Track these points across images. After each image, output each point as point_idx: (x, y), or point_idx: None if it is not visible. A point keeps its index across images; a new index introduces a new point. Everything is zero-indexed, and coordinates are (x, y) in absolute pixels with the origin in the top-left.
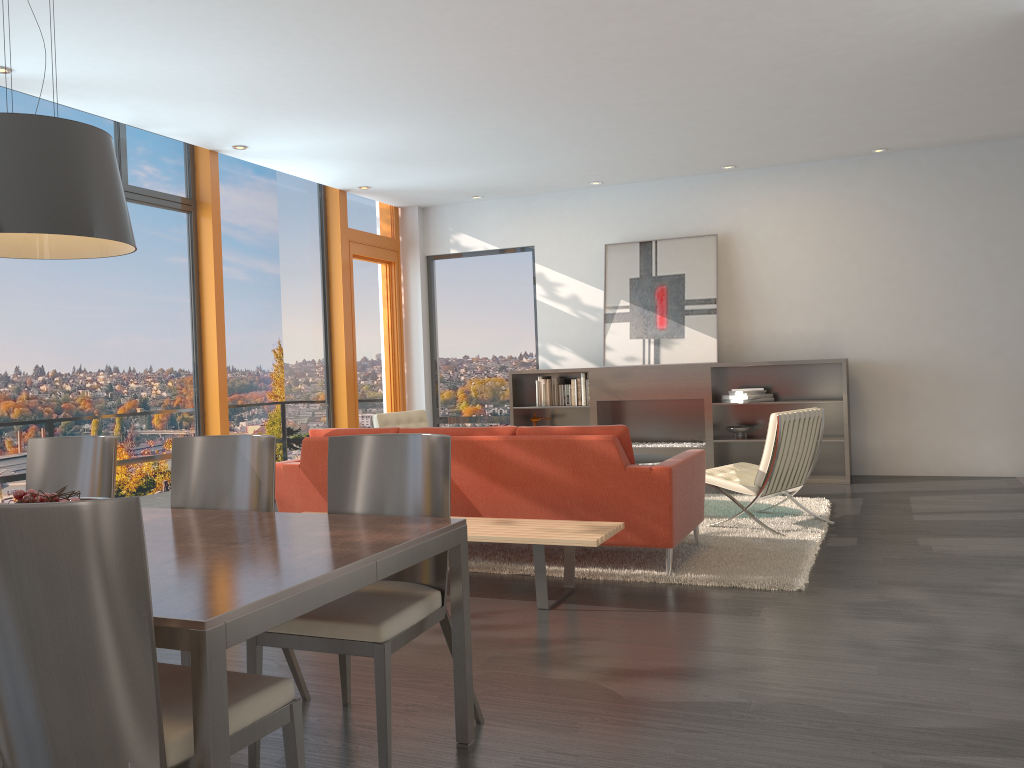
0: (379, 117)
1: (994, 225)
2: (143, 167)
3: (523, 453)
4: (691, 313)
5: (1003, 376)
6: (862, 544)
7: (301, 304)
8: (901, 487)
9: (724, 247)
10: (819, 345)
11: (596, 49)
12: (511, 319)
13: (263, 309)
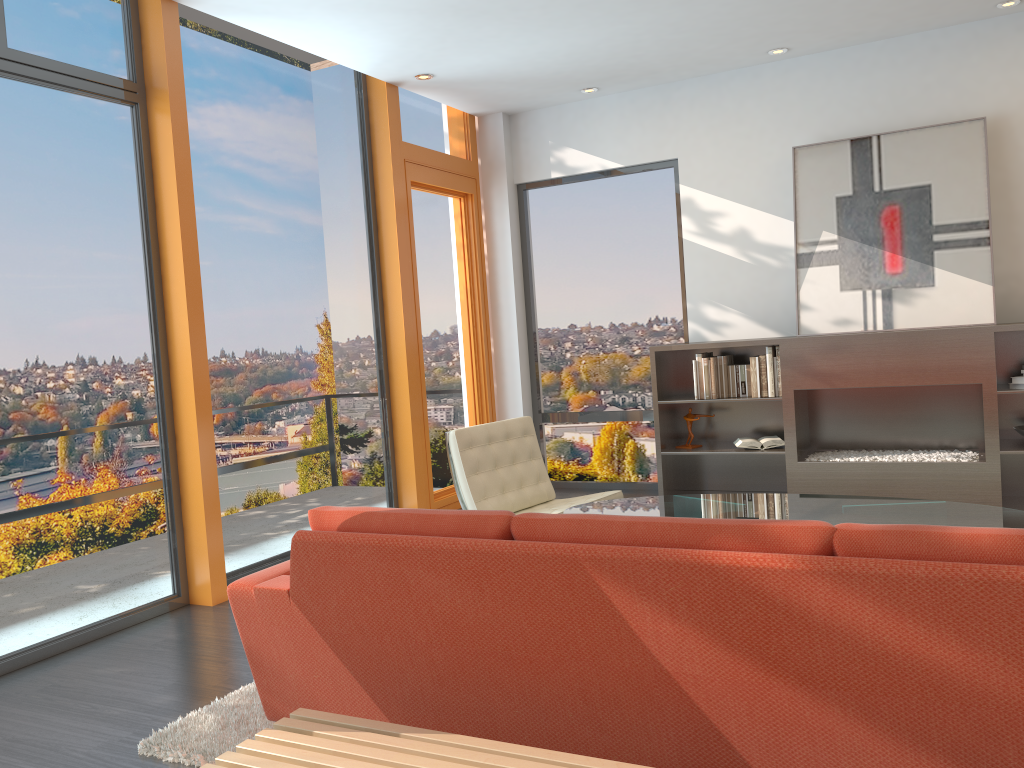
0: None
1: None
2: (39, 20)
3: (869, 608)
4: (945, 246)
5: None
6: None
7: (335, 256)
8: None
9: (994, 139)
10: None
11: None
12: (644, 270)
13: (273, 265)
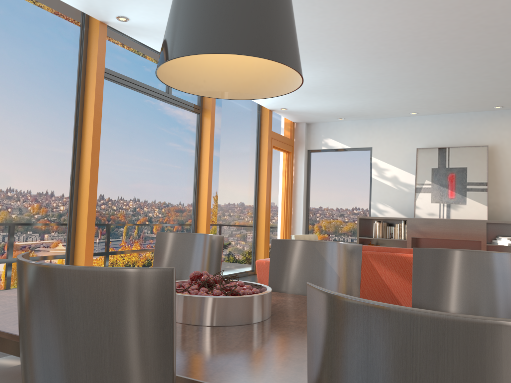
0: (318, 62)
1: None
2: None
3: None
4: (470, 190)
5: None
6: None
7: (245, 170)
8: None
9: (491, 153)
10: None
11: (479, 18)
12: (355, 187)
13: (228, 171)
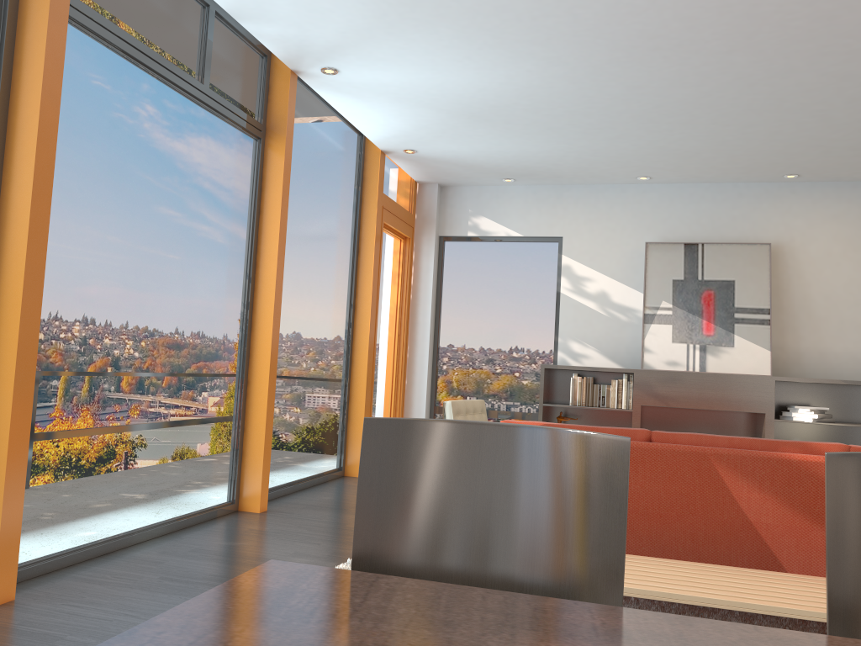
0: (530, 48)
1: None
2: (223, 72)
3: None
4: (741, 322)
5: None
6: None
7: (335, 268)
8: None
9: (773, 258)
10: None
11: None
12: (528, 310)
13: (306, 267)
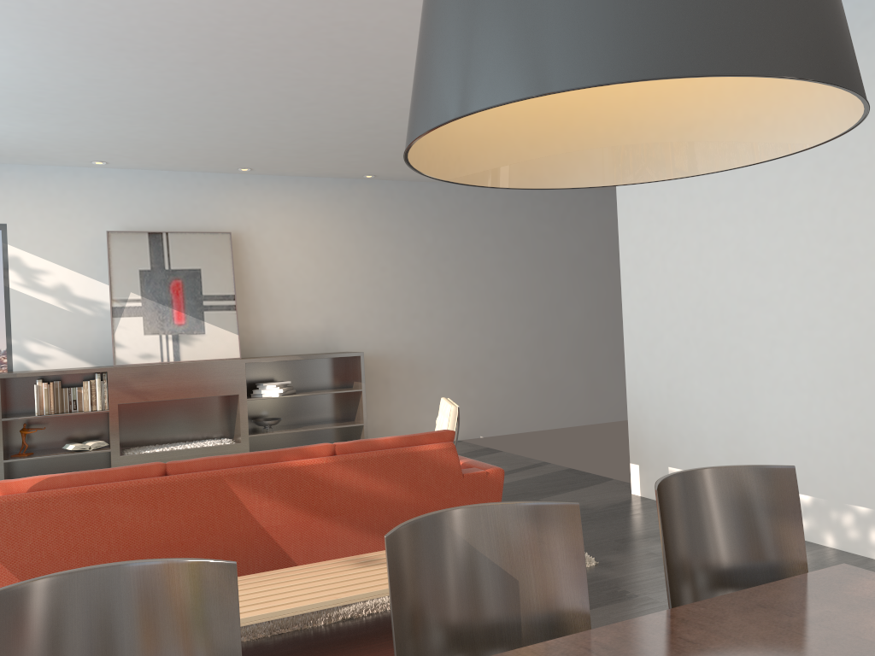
0: None
1: (442, 247)
2: None
3: (356, 474)
4: (211, 309)
5: (451, 363)
6: None
7: None
8: None
9: (234, 245)
10: (320, 340)
11: (339, 28)
12: None
13: None
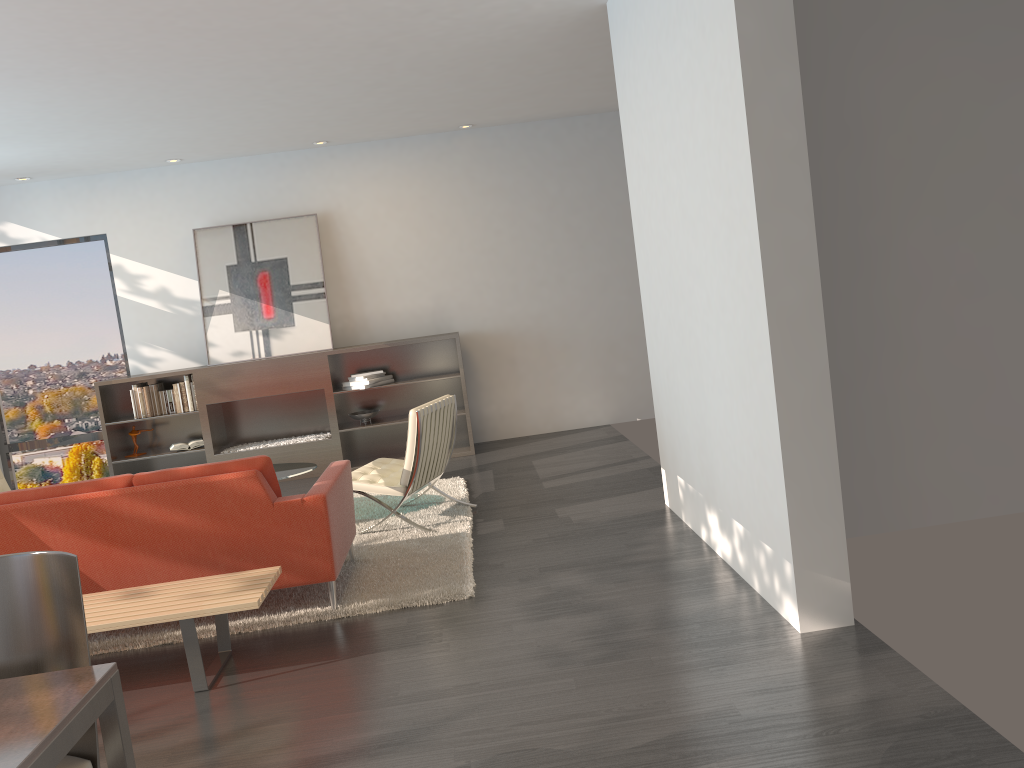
0: None
1: (571, 197)
2: None
3: (146, 506)
4: (299, 299)
5: (592, 335)
6: (510, 526)
7: None
8: (521, 451)
9: (325, 227)
10: (430, 321)
11: (172, 17)
12: (88, 320)
13: None
